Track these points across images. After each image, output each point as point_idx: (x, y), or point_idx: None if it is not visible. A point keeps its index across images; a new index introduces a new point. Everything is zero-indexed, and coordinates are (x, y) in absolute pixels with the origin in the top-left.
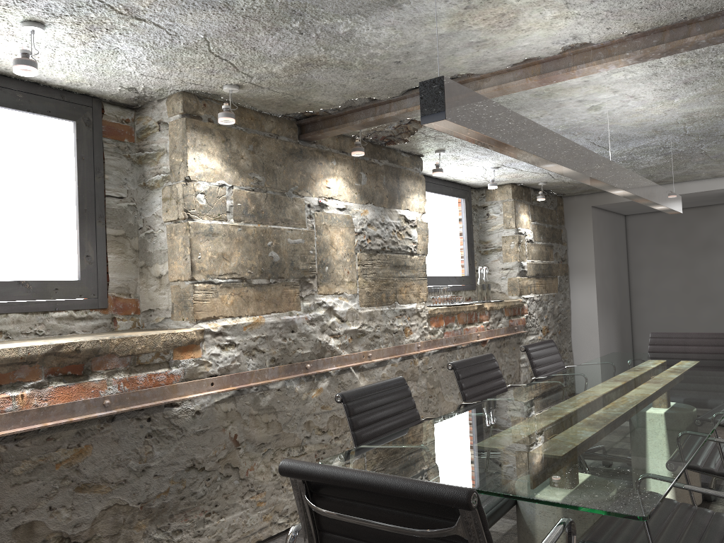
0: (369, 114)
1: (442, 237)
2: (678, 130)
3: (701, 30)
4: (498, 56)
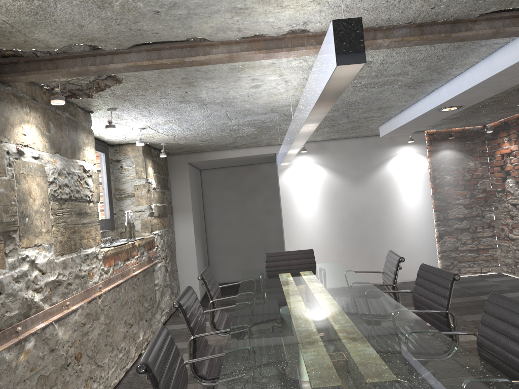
0: (87, 62)
1: None
2: (283, 110)
3: (383, 36)
4: (241, 26)
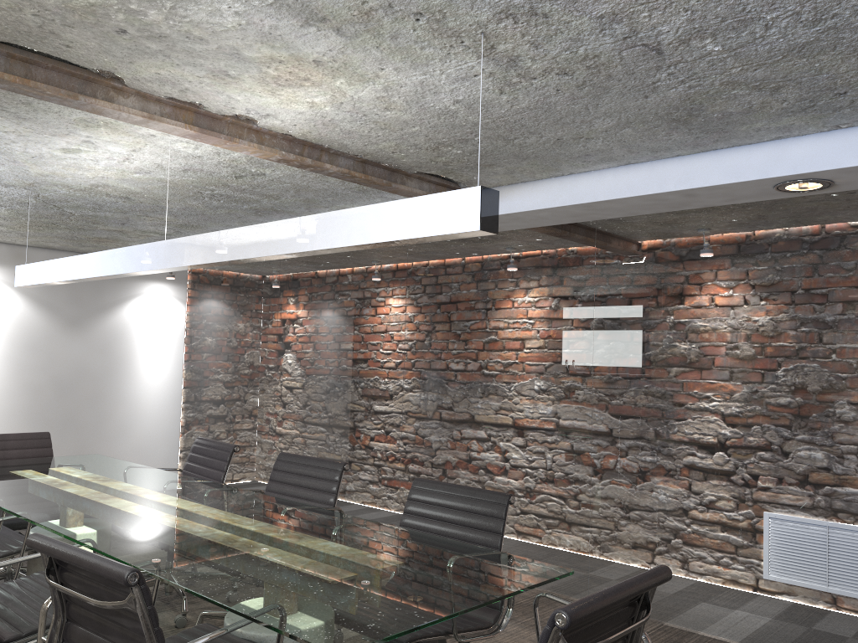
0: None
1: None
2: (47, 190)
3: (328, 160)
4: (194, 89)
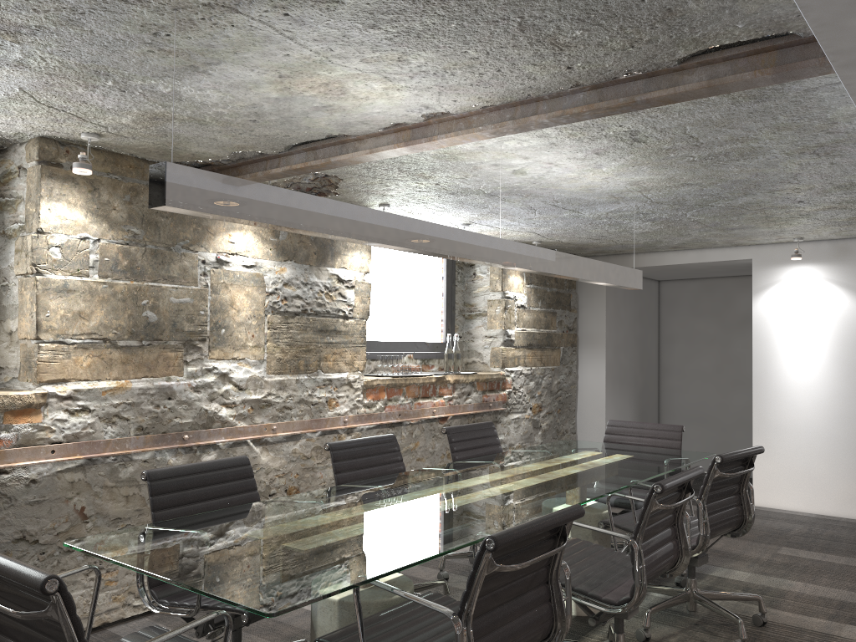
0: (261, 167)
1: (411, 297)
2: (639, 197)
3: (547, 108)
4: (359, 120)
